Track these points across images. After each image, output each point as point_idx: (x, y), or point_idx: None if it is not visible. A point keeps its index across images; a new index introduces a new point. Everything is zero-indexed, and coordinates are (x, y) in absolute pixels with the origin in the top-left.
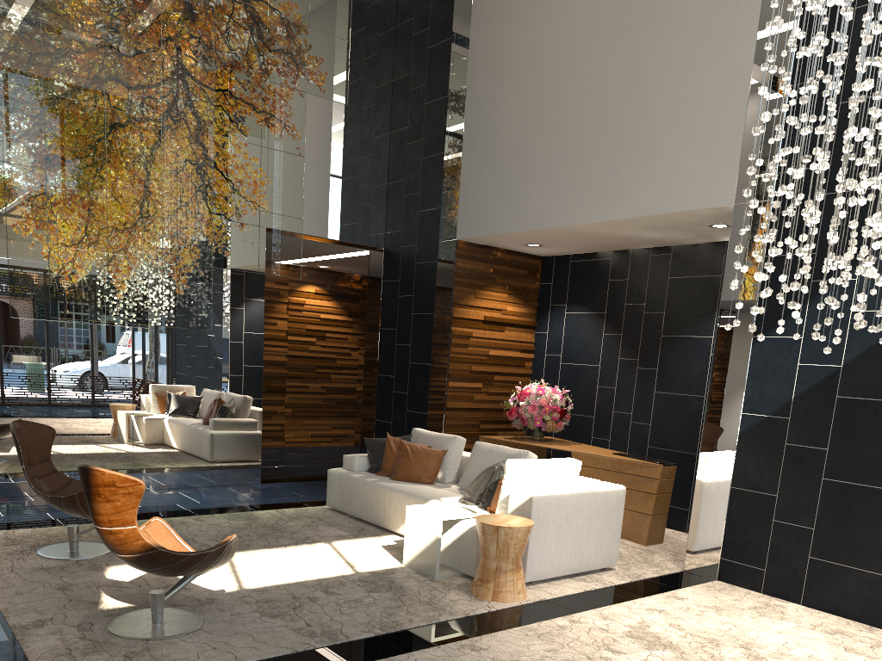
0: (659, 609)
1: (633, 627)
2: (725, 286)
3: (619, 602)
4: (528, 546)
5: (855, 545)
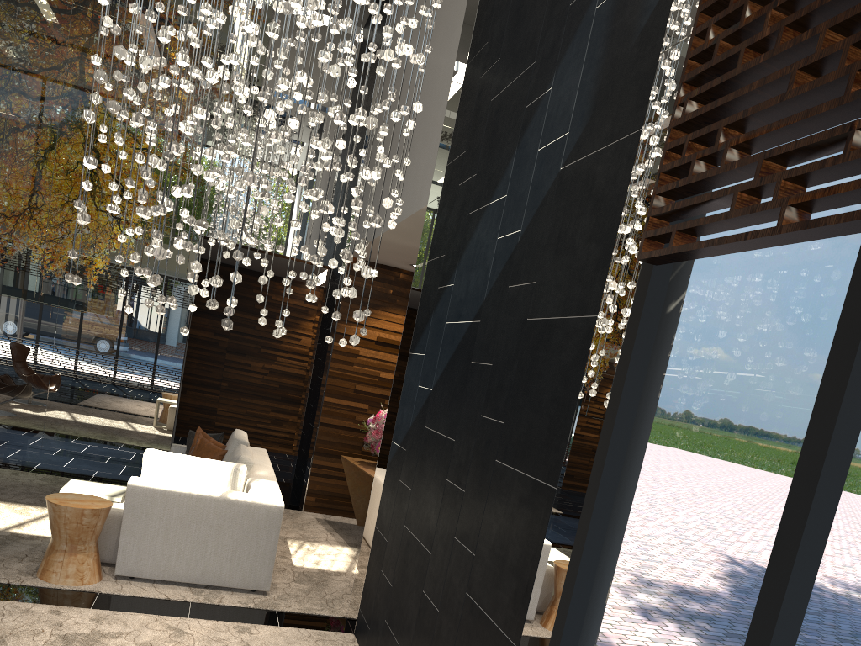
0: (183, 631)
1: (95, 633)
2: (410, 296)
3: (167, 616)
4: (120, 536)
5: (402, 612)
